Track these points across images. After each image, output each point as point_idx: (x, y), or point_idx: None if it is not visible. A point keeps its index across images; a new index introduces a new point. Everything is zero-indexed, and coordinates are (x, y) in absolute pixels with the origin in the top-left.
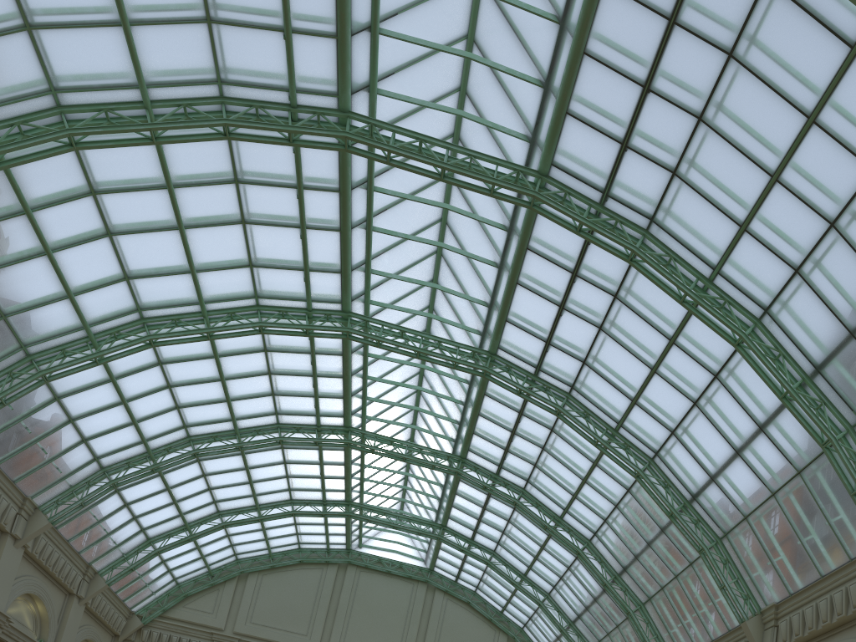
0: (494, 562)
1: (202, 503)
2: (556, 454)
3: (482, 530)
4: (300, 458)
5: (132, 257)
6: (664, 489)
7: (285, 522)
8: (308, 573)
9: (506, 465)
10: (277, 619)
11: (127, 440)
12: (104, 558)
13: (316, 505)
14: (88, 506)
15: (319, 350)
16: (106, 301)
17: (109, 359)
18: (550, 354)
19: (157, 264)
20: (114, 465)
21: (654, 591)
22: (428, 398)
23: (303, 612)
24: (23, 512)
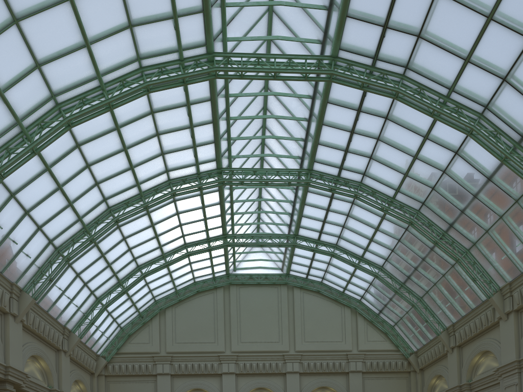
0: (338, 253)
1: (127, 262)
2: (390, 140)
3: (327, 229)
4: (188, 207)
5: (38, 41)
6: (493, 139)
7: (183, 264)
8: (204, 298)
9: (346, 165)
10: (192, 336)
11: (68, 220)
12: (72, 320)
13: (203, 243)
14: (53, 281)
15: (193, 100)
16: (28, 93)
17: (43, 147)
18: (387, 38)
19: (58, 44)
20: (64, 244)
21: (479, 236)
22: (273, 129)
23: (208, 327)
24: (14, 295)
